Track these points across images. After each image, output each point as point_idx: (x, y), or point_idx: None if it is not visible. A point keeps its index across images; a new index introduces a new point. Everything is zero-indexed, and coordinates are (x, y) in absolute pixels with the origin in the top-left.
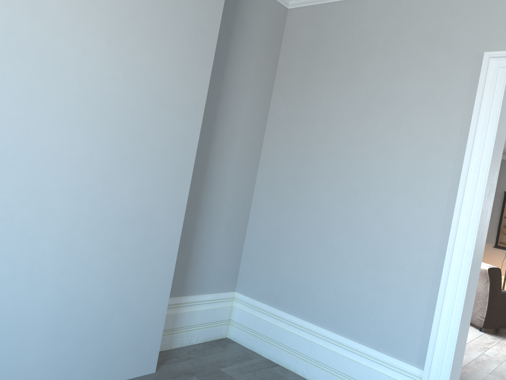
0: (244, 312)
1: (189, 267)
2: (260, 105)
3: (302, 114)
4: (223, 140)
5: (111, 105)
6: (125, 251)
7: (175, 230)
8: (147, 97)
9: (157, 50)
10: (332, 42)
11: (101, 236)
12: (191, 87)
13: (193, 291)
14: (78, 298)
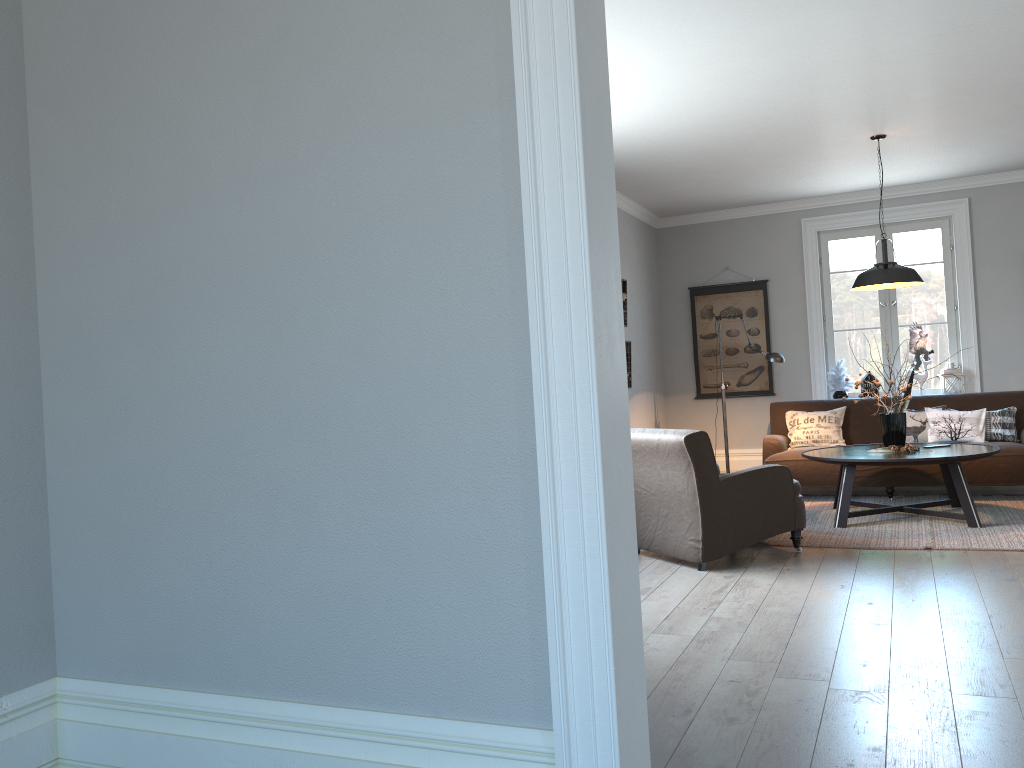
0: (90, 727)
1: None
2: None
3: (114, 146)
4: None
5: None
6: None
7: None
8: None
9: None
10: None
11: None
12: None
13: None
14: None
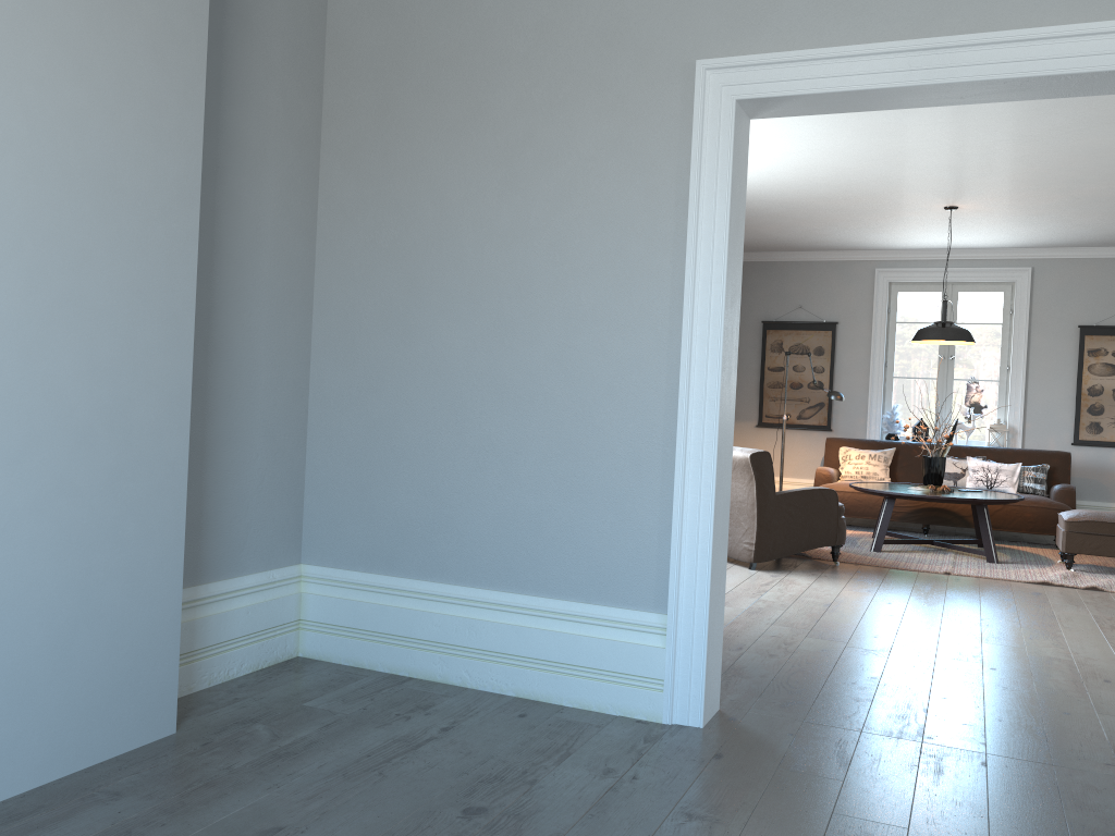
0: (328, 599)
1: (204, 525)
2: (300, 183)
3: (388, 194)
4: (237, 260)
5: (14, 197)
6: (84, 494)
7: (176, 445)
8: (85, 176)
9: (91, 79)
10: (428, 50)
11: (31, 469)
12: (170, 152)
13: (220, 573)
14: (2, 600)
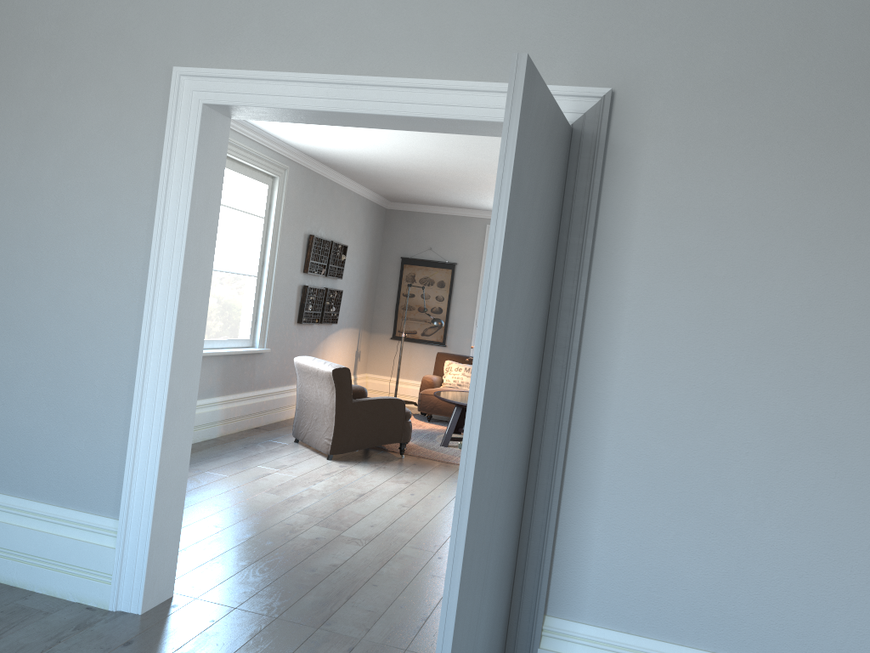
0: None
1: None
2: None
3: None
4: None
5: None
6: None
7: None
8: None
9: None
10: None
11: None
12: None
13: None
14: None
